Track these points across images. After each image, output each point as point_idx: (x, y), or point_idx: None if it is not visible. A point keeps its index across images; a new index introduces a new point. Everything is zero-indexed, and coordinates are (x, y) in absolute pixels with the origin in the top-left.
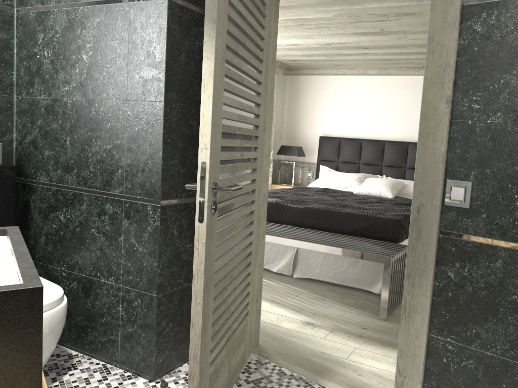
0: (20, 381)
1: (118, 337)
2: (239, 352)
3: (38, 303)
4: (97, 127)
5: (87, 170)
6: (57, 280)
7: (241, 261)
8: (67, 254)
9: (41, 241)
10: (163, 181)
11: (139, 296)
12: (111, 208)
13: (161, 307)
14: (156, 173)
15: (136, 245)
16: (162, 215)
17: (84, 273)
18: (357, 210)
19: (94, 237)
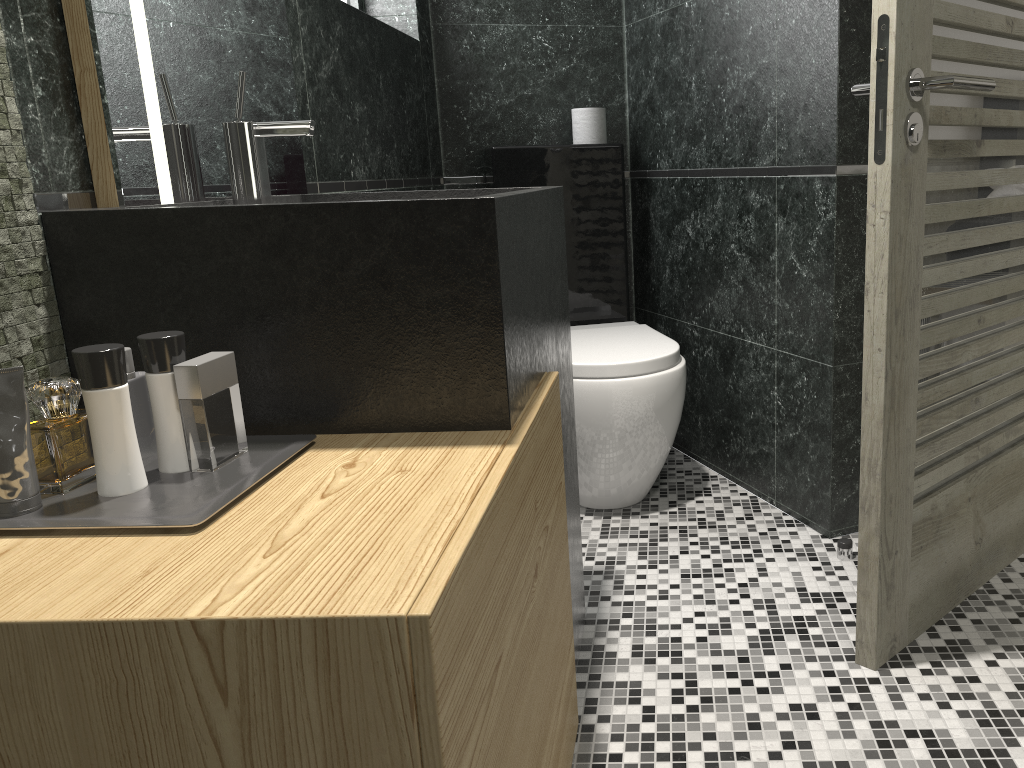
0: (474, 372)
1: (773, 449)
2: (1010, 510)
3: (488, 231)
4: (733, 40)
5: (720, 131)
6: (687, 344)
7: (1017, 300)
8: (698, 296)
9: (665, 277)
10: (841, 123)
11: (803, 369)
12: (757, 199)
13: (842, 392)
14: (827, 108)
15: (797, 266)
16: (840, 197)
17: (721, 329)
18: None
19: (734, 259)
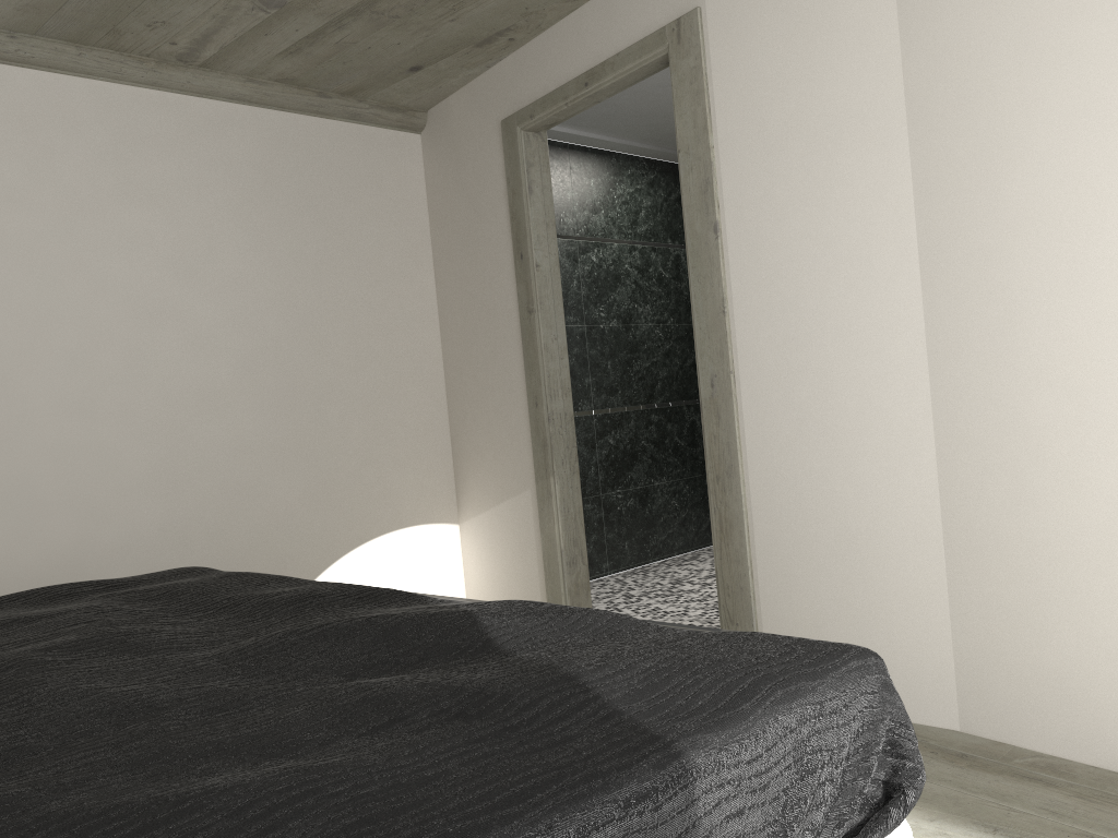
0: None
1: None
2: None
3: None
4: None
5: None
6: None
7: None
8: None
9: None
10: None
11: None
12: None
13: None
14: None
15: None
16: None
17: None
18: (197, 589)
19: None
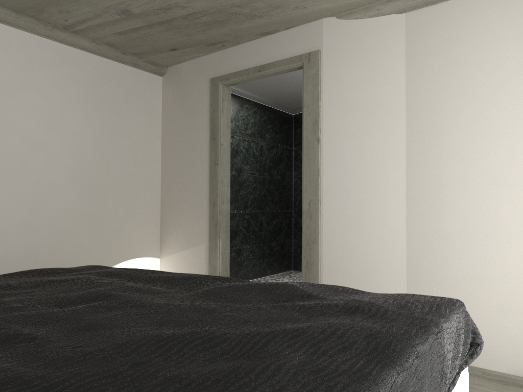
0: None
1: None
2: None
3: None
4: None
5: None
6: None
7: None
8: None
9: None
10: None
11: None
12: None
13: None
14: None
15: None
16: None
17: None
18: (125, 273)
19: None
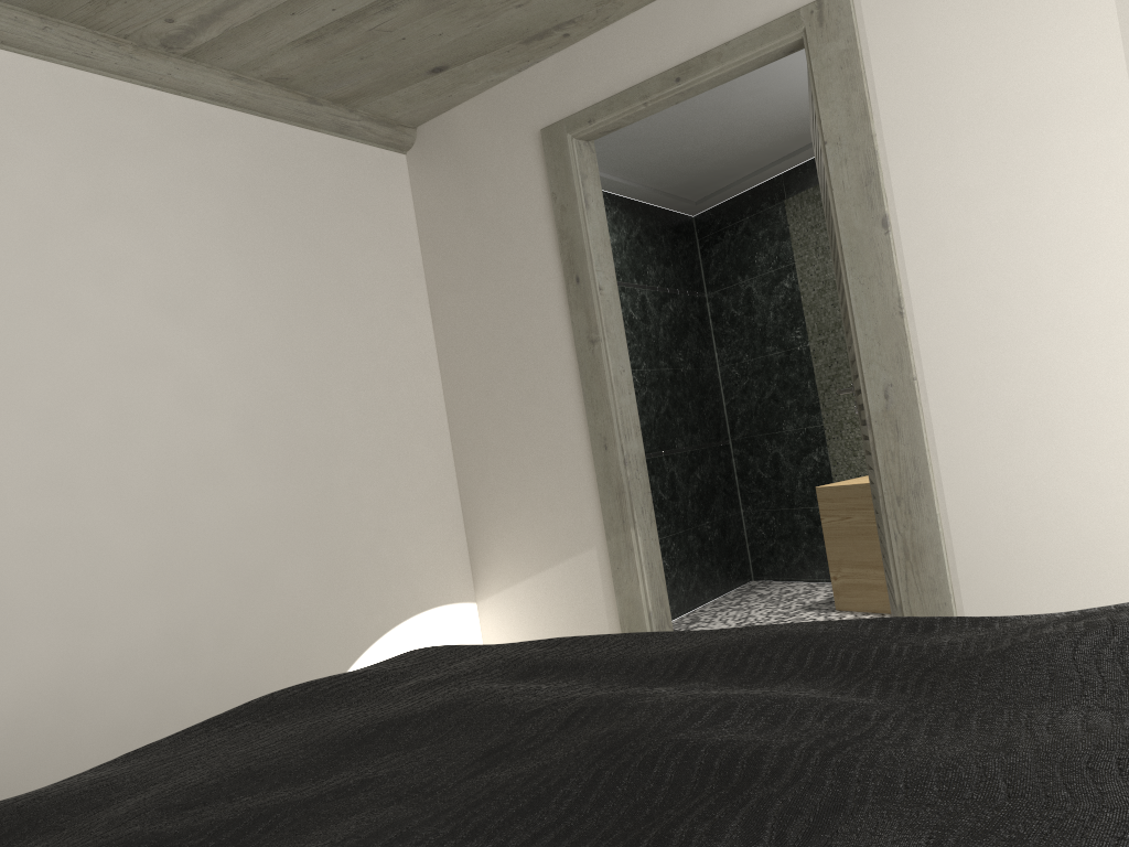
0: None
1: None
2: None
3: None
4: None
5: None
6: None
7: None
8: None
9: None
10: None
11: None
12: None
13: None
14: None
15: None
16: None
17: None
18: (570, 658)
19: None
